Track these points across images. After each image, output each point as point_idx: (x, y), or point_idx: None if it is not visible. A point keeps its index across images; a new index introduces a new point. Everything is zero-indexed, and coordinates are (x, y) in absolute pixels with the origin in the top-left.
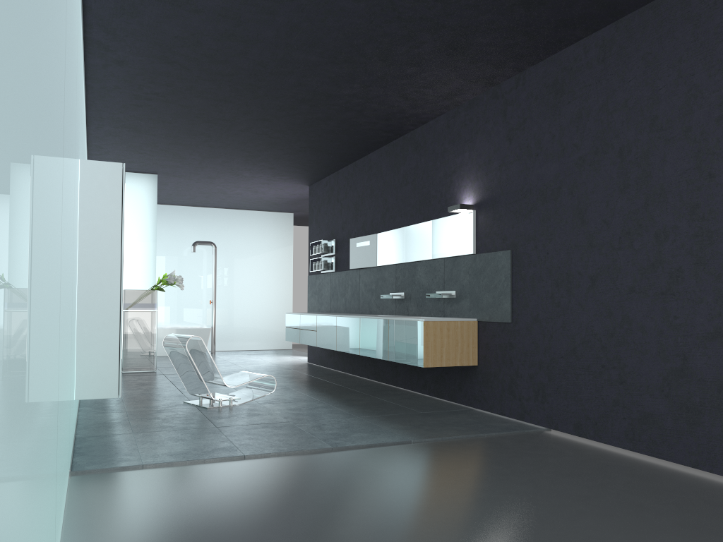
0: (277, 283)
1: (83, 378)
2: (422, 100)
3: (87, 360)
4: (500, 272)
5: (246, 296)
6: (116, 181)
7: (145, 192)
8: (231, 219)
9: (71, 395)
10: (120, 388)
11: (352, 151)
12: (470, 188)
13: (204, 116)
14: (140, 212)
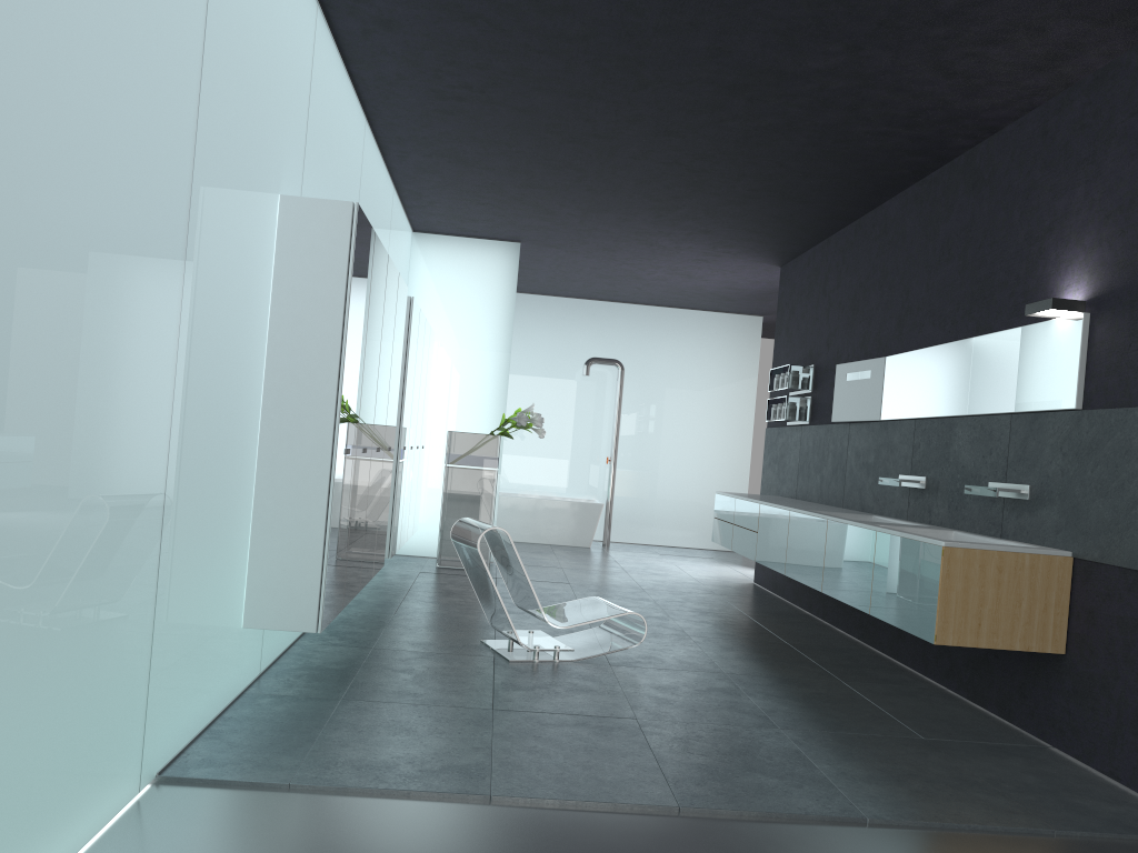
0: (725, 436)
1: (259, 591)
2: (985, 76)
3: (267, 558)
4: (1135, 454)
5: (669, 455)
6: (339, 235)
7: (498, 271)
8: (655, 323)
9: (180, 630)
10: (320, 616)
11: (850, 197)
12: (1082, 264)
13: (561, 129)
14: (489, 305)
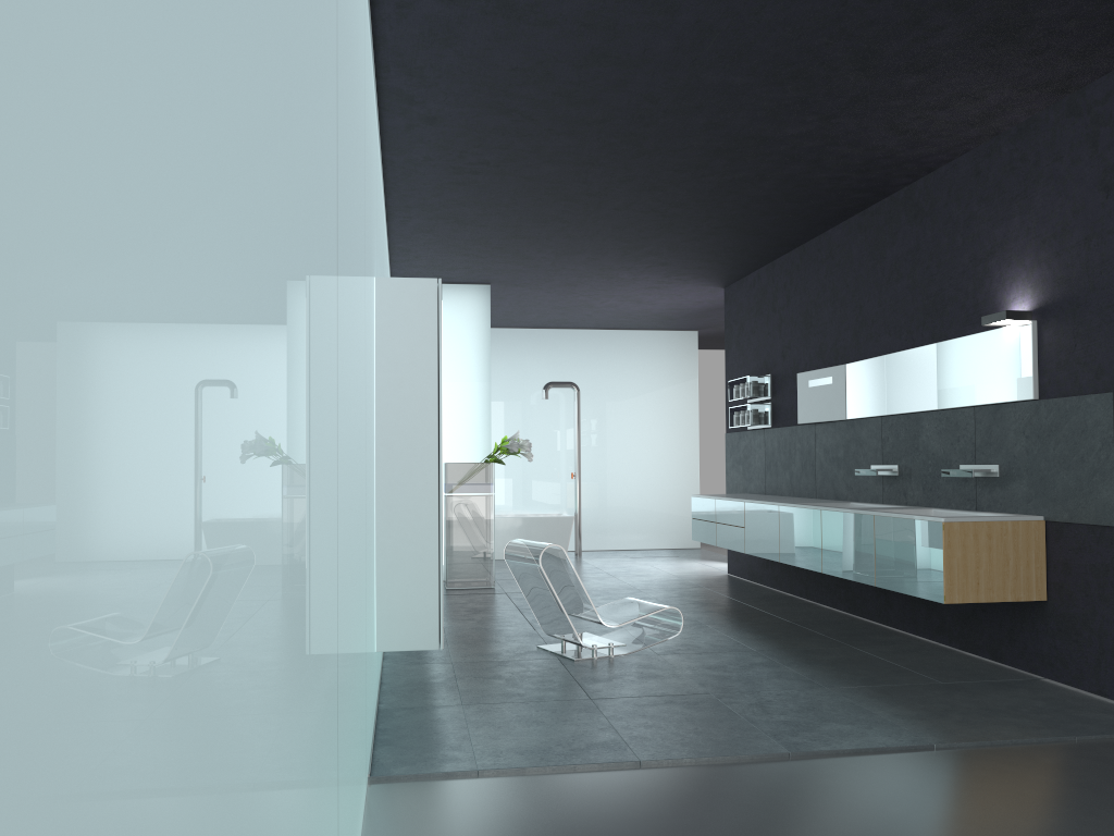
0: (675, 443)
1: (387, 618)
2: (929, 132)
3: (392, 590)
4: (1090, 432)
5: (625, 465)
6: (428, 307)
7: (472, 312)
8: (601, 345)
9: (368, 654)
10: (441, 634)
11: (799, 228)
12: (1024, 280)
13: (558, 190)
14: (467, 344)
